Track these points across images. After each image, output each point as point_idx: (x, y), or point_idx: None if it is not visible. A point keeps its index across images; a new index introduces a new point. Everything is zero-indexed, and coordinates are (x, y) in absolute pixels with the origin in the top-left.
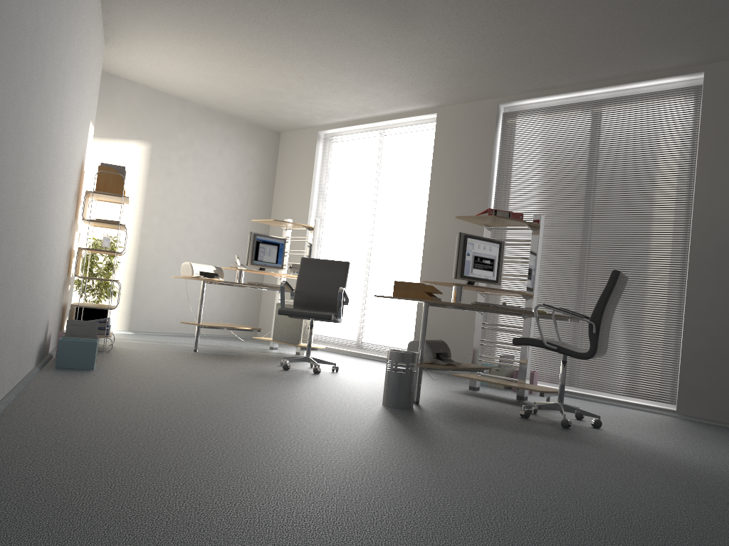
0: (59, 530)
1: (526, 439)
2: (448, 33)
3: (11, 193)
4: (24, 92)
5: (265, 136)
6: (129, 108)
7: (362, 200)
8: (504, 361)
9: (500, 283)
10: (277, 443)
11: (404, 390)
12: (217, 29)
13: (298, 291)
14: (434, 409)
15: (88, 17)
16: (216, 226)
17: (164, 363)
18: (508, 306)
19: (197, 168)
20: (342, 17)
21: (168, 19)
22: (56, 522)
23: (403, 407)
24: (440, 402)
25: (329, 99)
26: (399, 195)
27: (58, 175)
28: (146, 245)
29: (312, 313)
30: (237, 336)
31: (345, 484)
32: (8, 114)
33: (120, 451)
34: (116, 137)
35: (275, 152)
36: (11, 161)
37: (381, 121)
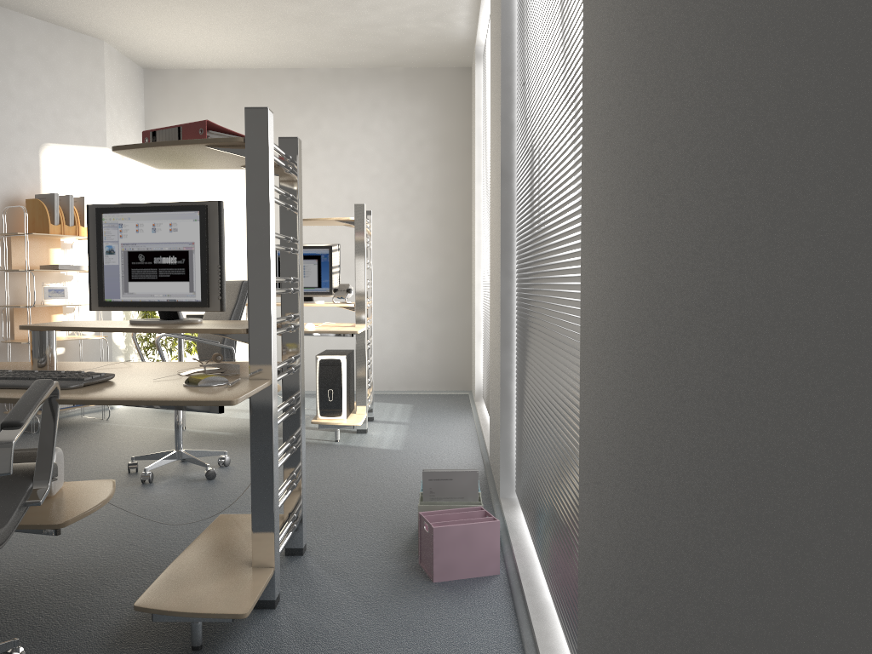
0: None
1: None
2: None
3: None
4: None
5: (442, 80)
6: (221, 105)
7: None
8: (429, 486)
9: (221, 306)
10: None
11: None
12: None
13: None
14: None
15: None
16: (374, 235)
17: None
18: (20, 377)
19: (331, 158)
20: None
21: None
22: None
23: None
24: None
25: None
26: None
27: None
28: None
29: None
30: None
31: None
32: None
33: None
34: None
35: (464, 101)
36: None
37: None
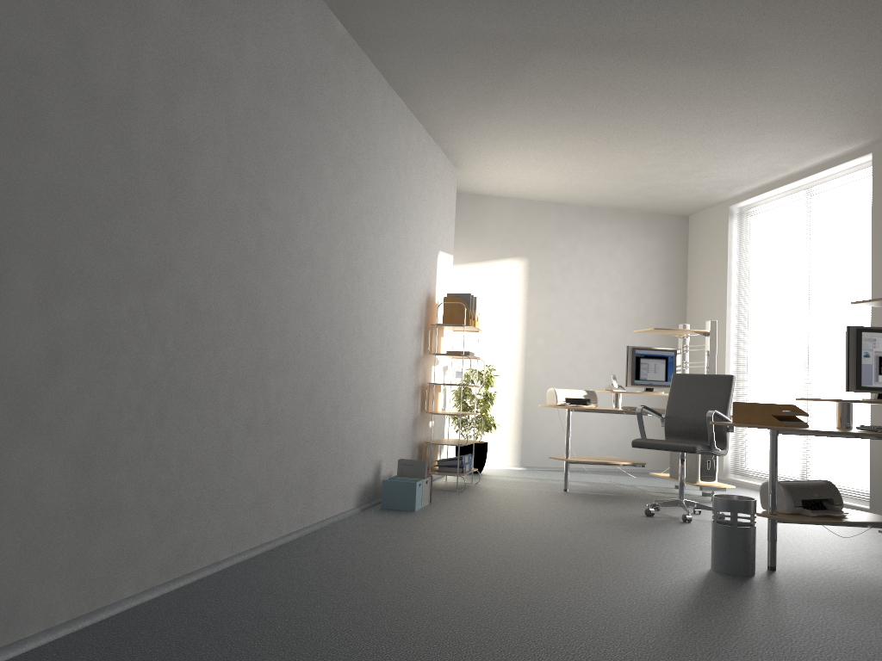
0: (152, 658)
1: (876, 634)
2: (810, 56)
3: (243, 354)
4: (249, 263)
5: (668, 223)
6: (501, 225)
7: (788, 286)
8: None
9: None
10: (476, 604)
11: (734, 550)
12: (544, 128)
13: (668, 417)
14: (789, 579)
15: (397, 158)
16: (614, 340)
17: (502, 505)
18: None
19: (584, 276)
20: (662, 79)
21: (493, 132)
22: (160, 651)
23: (733, 573)
24: (820, 569)
25: (717, 167)
26: (833, 273)
27: (361, 320)
28: (532, 370)
29: (671, 445)
30: (626, 472)
31: (476, 658)
32: (217, 290)
33: (305, 596)
34: (490, 259)
35: (683, 241)
36: (235, 326)
37: (801, 178)
